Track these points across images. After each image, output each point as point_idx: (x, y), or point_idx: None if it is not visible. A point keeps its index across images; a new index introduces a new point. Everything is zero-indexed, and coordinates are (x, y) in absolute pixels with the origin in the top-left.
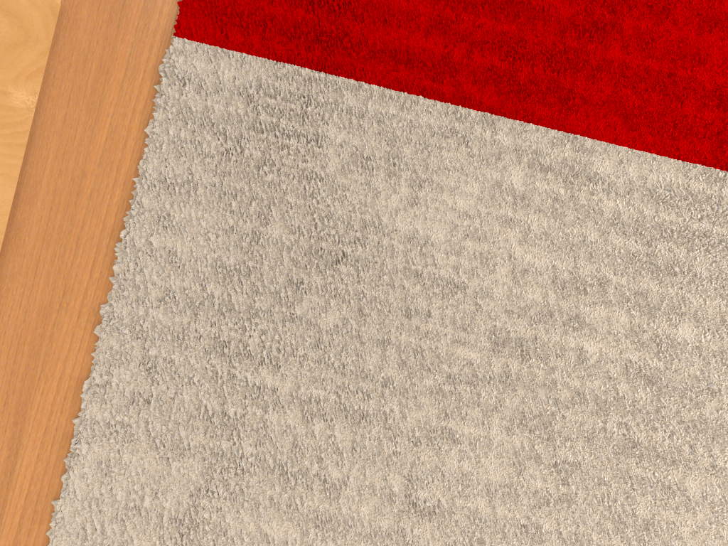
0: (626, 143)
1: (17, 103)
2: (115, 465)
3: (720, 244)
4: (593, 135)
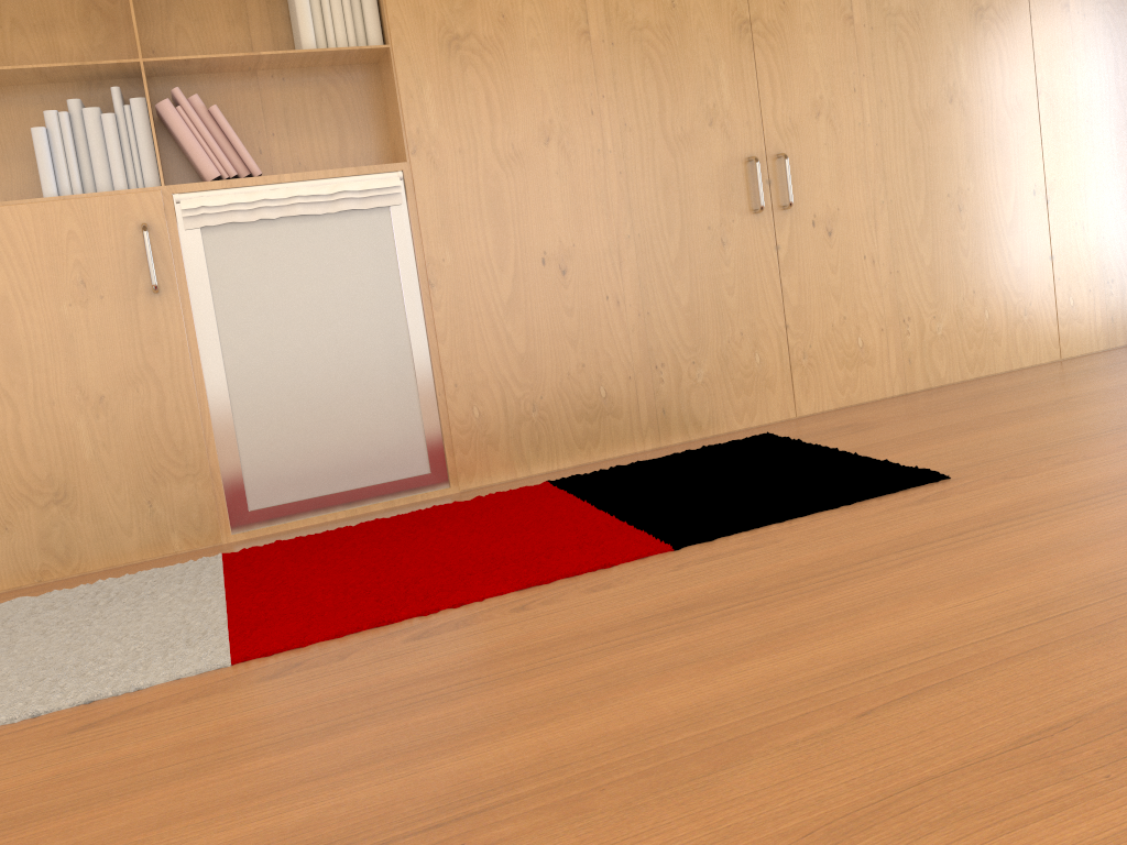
0: (229, 614)
1: (172, 538)
2: (9, 606)
3: (184, 644)
4: (229, 609)
